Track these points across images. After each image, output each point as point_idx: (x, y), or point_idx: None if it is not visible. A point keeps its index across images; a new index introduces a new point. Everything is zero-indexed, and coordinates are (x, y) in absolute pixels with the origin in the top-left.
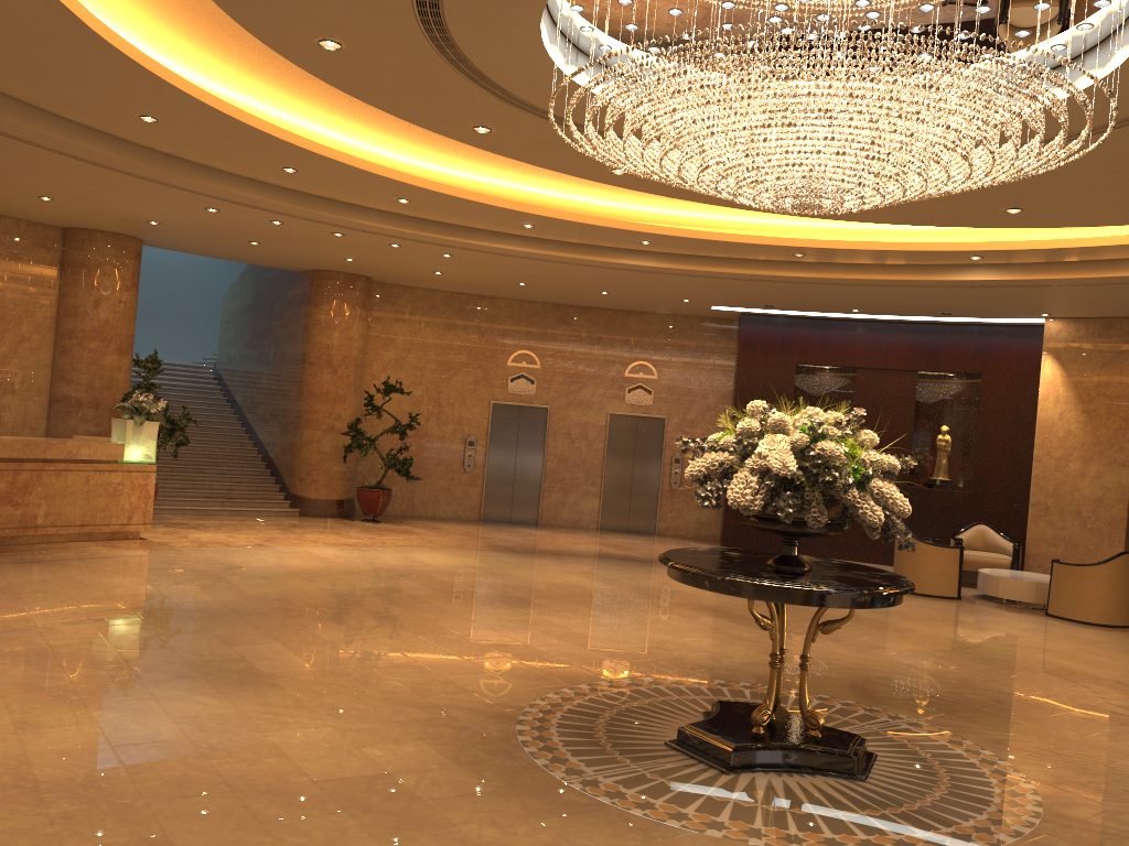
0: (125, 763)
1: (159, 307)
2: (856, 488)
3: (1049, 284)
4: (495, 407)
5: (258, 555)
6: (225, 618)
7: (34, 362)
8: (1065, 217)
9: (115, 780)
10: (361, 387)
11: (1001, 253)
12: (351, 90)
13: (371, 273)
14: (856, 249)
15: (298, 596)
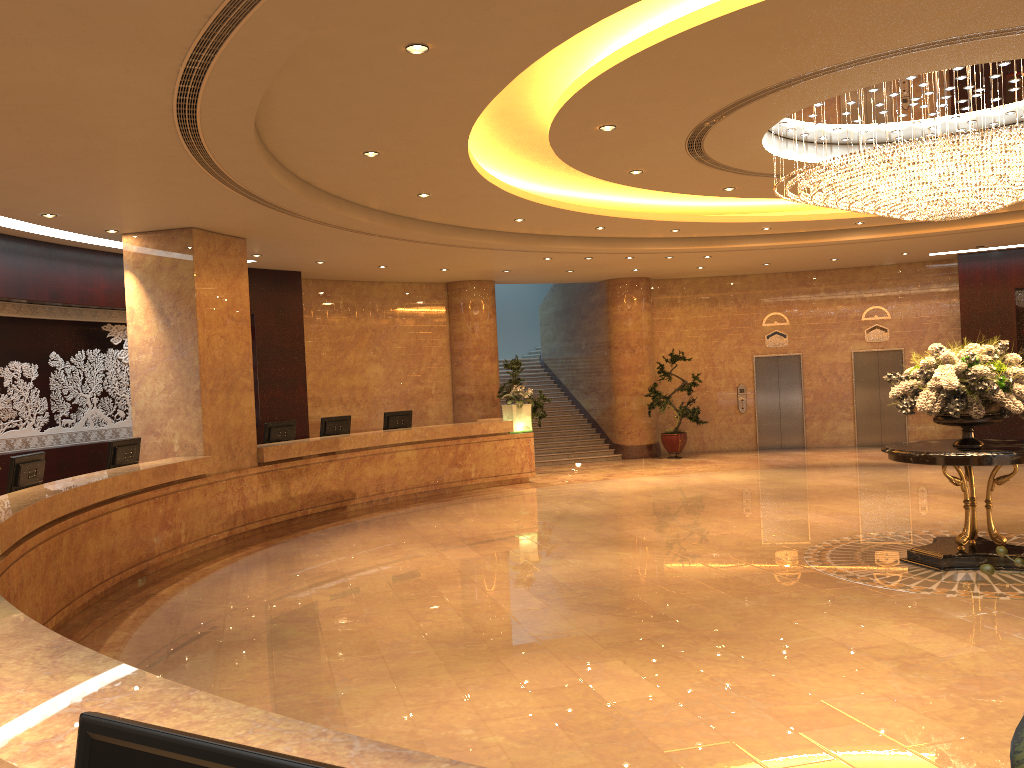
0: (598, 577)
1: None
2: (1003, 391)
3: None
4: (757, 360)
5: (608, 485)
6: (609, 518)
7: (441, 374)
8: None
9: (598, 582)
10: (652, 359)
11: None
12: (645, 187)
13: (649, 275)
14: None
15: (646, 505)
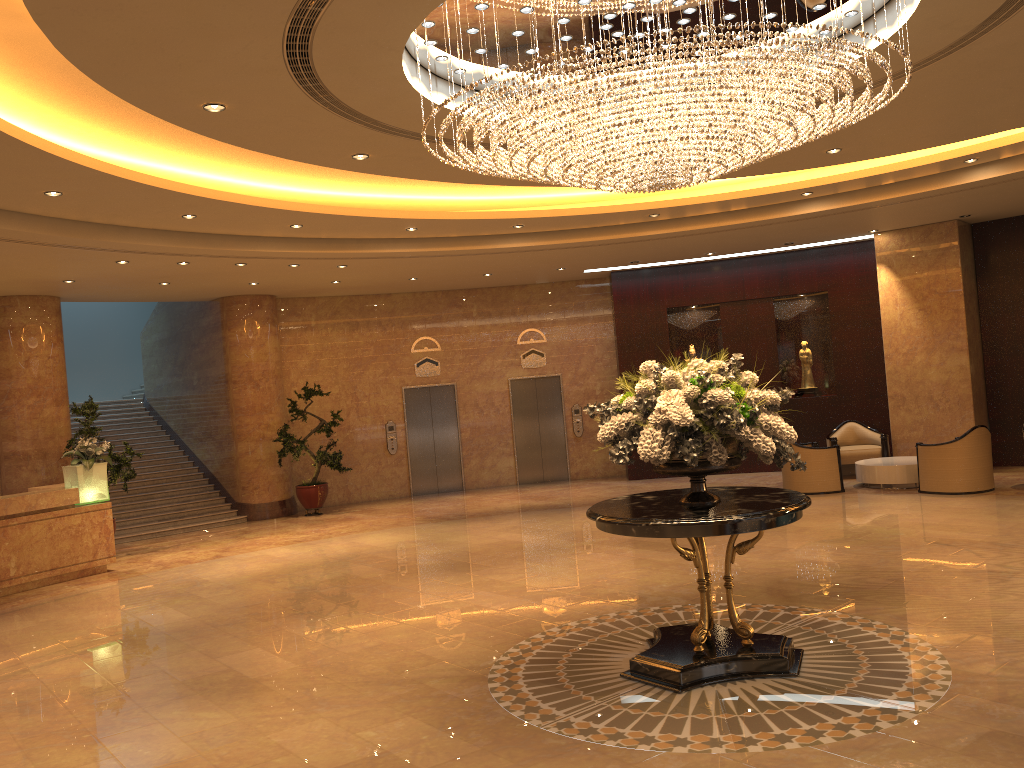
0: None
1: (82, 353)
2: (747, 424)
3: (873, 206)
4: (407, 391)
5: (219, 567)
6: (204, 633)
7: None
8: (878, 149)
9: None
10: (283, 395)
11: (828, 187)
12: (237, 142)
13: (274, 292)
14: (703, 203)
15: (265, 599)
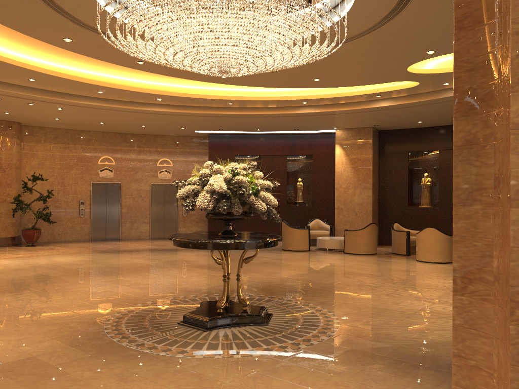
0: None
1: None
2: (254, 196)
3: (334, 113)
4: (93, 184)
5: None
6: None
7: None
8: (337, 82)
9: None
10: (20, 178)
11: (314, 100)
12: None
13: (20, 120)
14: (255, 100)
15: None
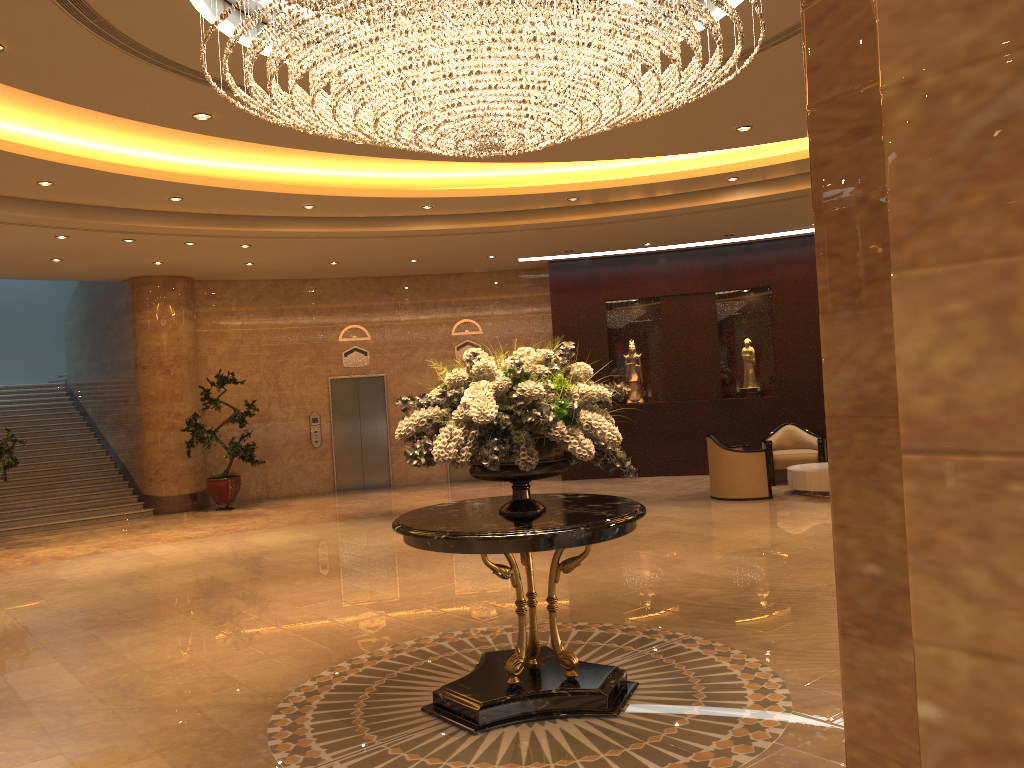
0: None
1: (6, 334)
2: (566, 424)
3: (804, 195)
4: (333, 382)
5: (88, 565)
6: (14, 642)
7: None
8: (794, 128)
9: None
10: (197, 383)
11: (754, 172)
12: (47, 93)
13: (188, 273)
14: (622, 186)
15: (107, 603)
